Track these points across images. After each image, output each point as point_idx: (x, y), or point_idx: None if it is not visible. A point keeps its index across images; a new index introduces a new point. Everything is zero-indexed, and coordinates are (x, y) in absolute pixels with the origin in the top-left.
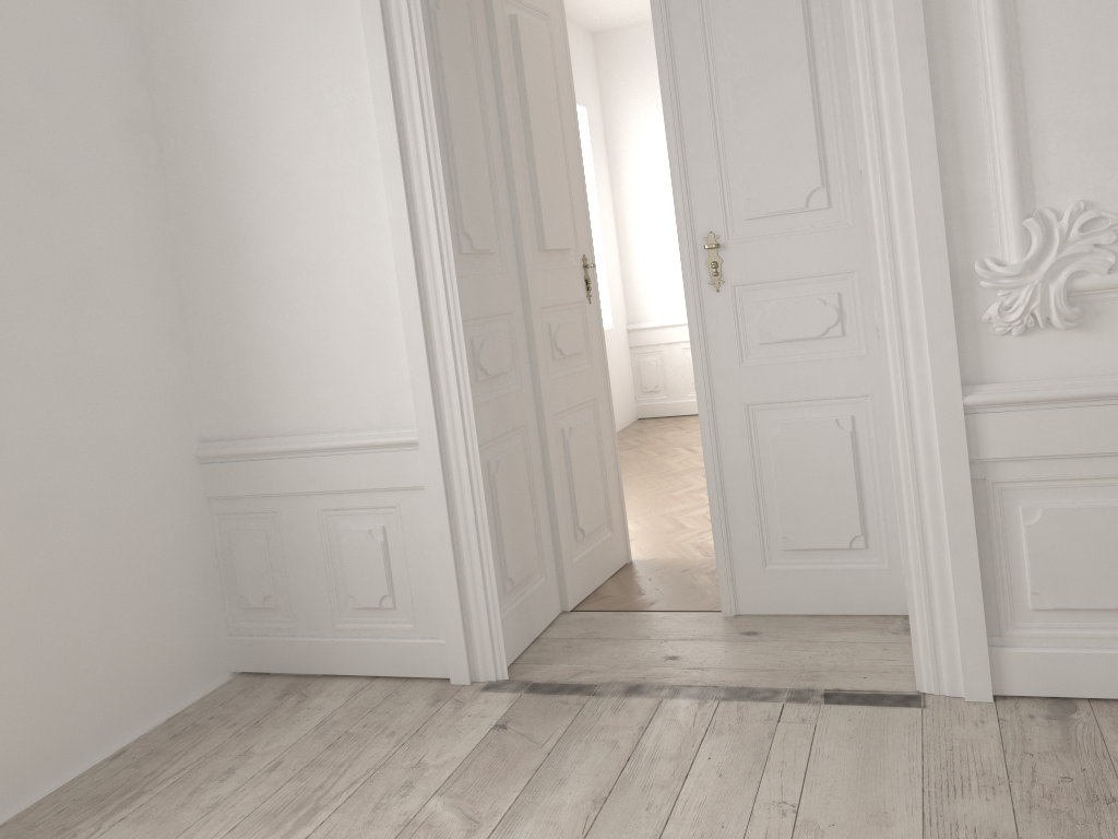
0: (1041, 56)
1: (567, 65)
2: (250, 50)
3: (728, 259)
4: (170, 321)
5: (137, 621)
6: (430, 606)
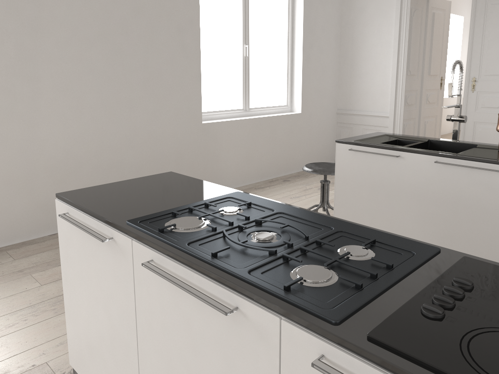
0: None
1: (448, 23)
2: (366, 22)
3: (477, 84)
4: (336, 81)
5: (321, 144)
6: None
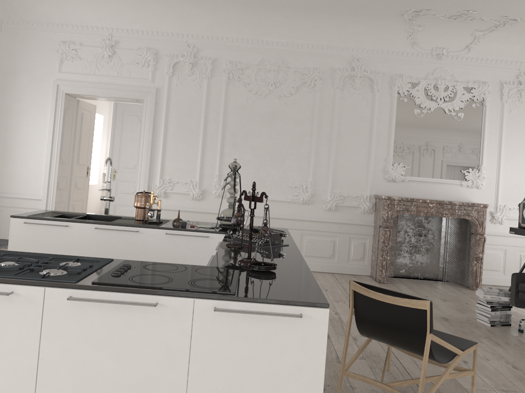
0: (168, 154)
1: (94, 122)
2: (21, 111)
3: (117, 174)
4: None
5: None
6: None
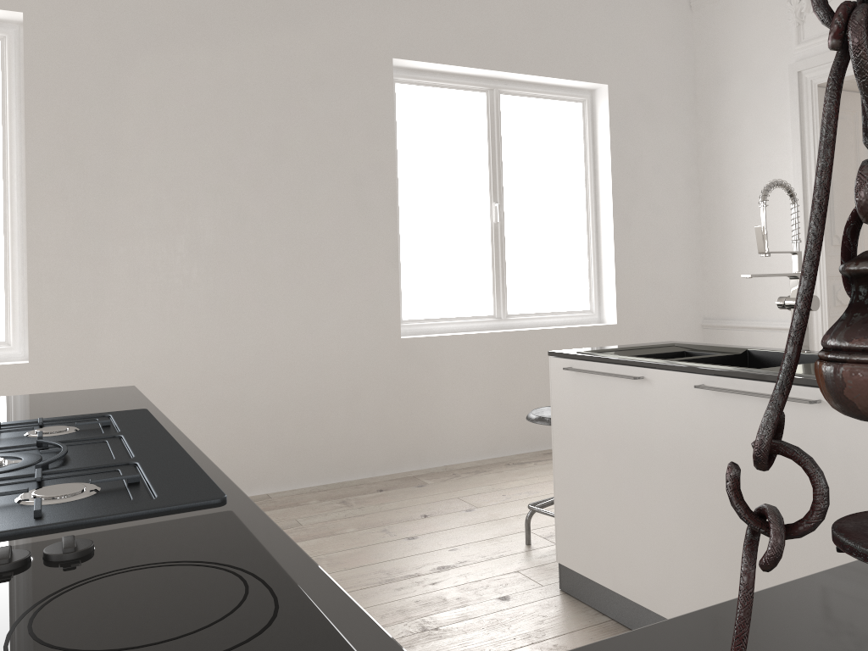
0: None
1: None
2: (741, 151)
3: None
4: (696, 265)
5: None
6: None
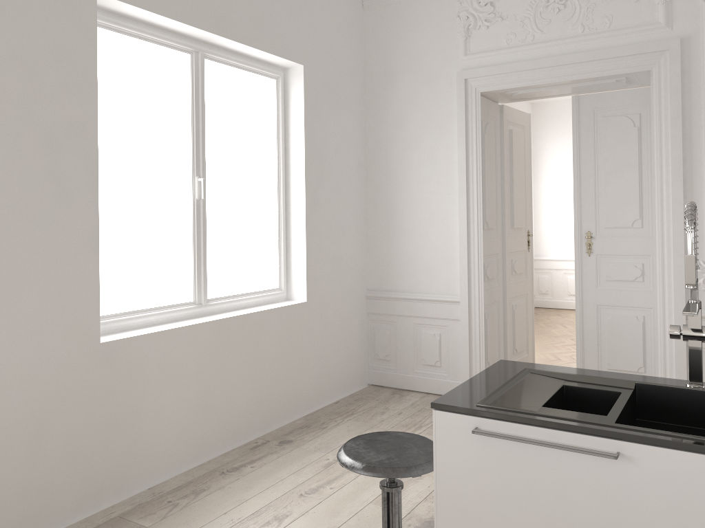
0: None
1: (529, 146)
2: (409, 142)
3: (595, 243)
4: (363, 241)
5: (343, 355)
6: (456, 367)
